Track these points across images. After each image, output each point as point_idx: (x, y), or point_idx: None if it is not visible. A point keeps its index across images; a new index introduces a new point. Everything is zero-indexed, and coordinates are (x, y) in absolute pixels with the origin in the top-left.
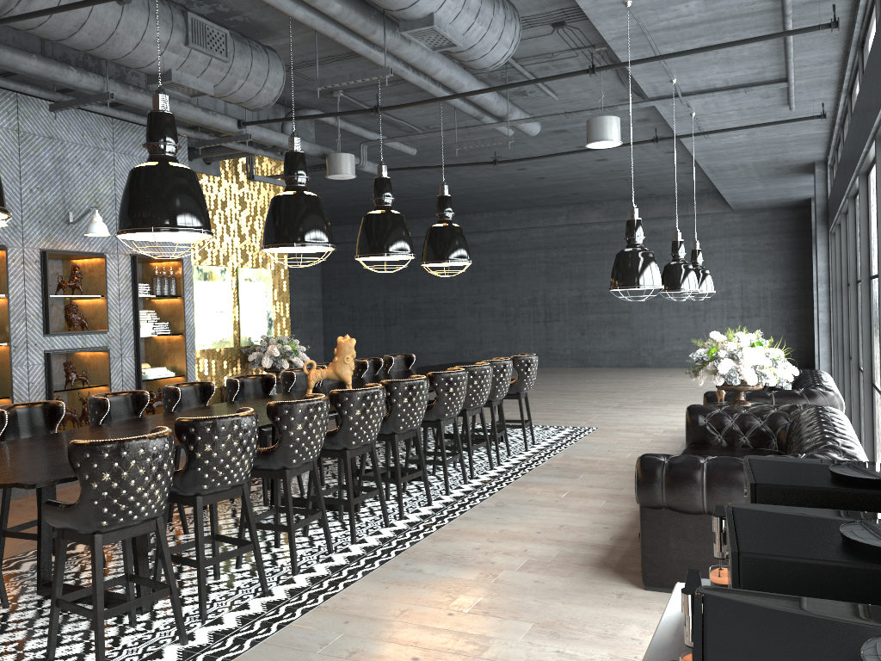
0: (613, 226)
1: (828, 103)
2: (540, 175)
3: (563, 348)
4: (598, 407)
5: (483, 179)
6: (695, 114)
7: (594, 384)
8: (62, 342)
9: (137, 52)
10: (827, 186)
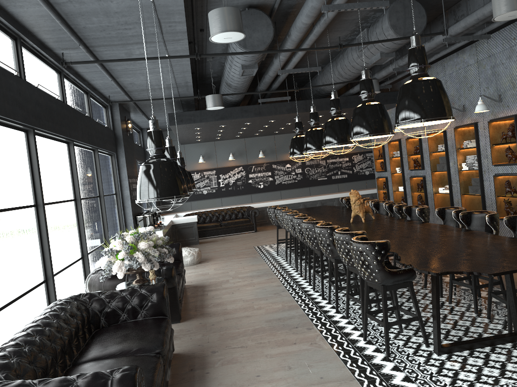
0: None
1: None
2: None
3: None
4: None
5: None
6: None
7: None
8: (501, 170)
9: (360, 64)
10: None
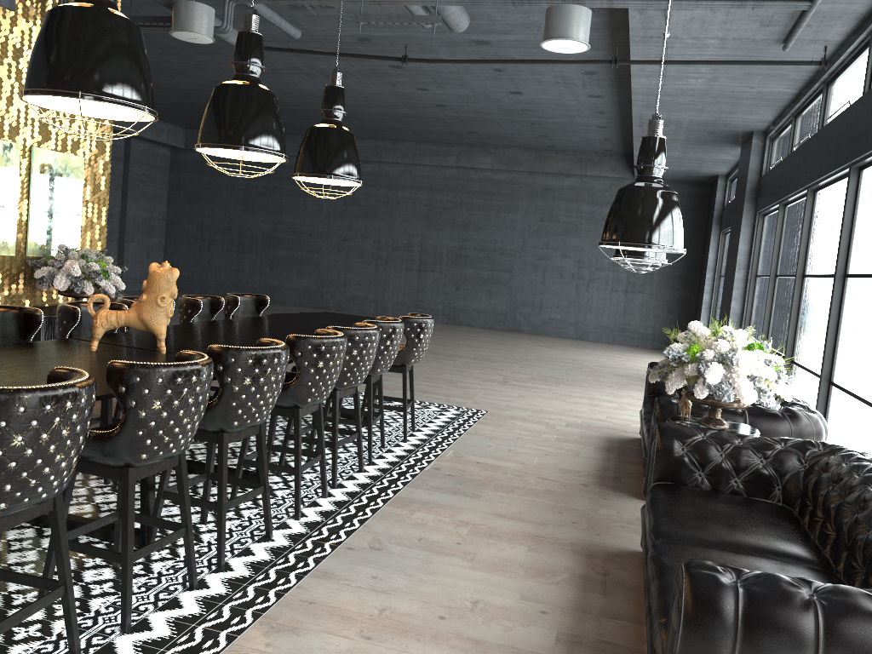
0: (505, 176)
1: (827, 50)
2: (441, 101)
3: (435, 301)
4: (481, 380)
5: (374, 95)
6: (669, 36)
7: (470, 348)
8: None
9: None
10: (762, 160)
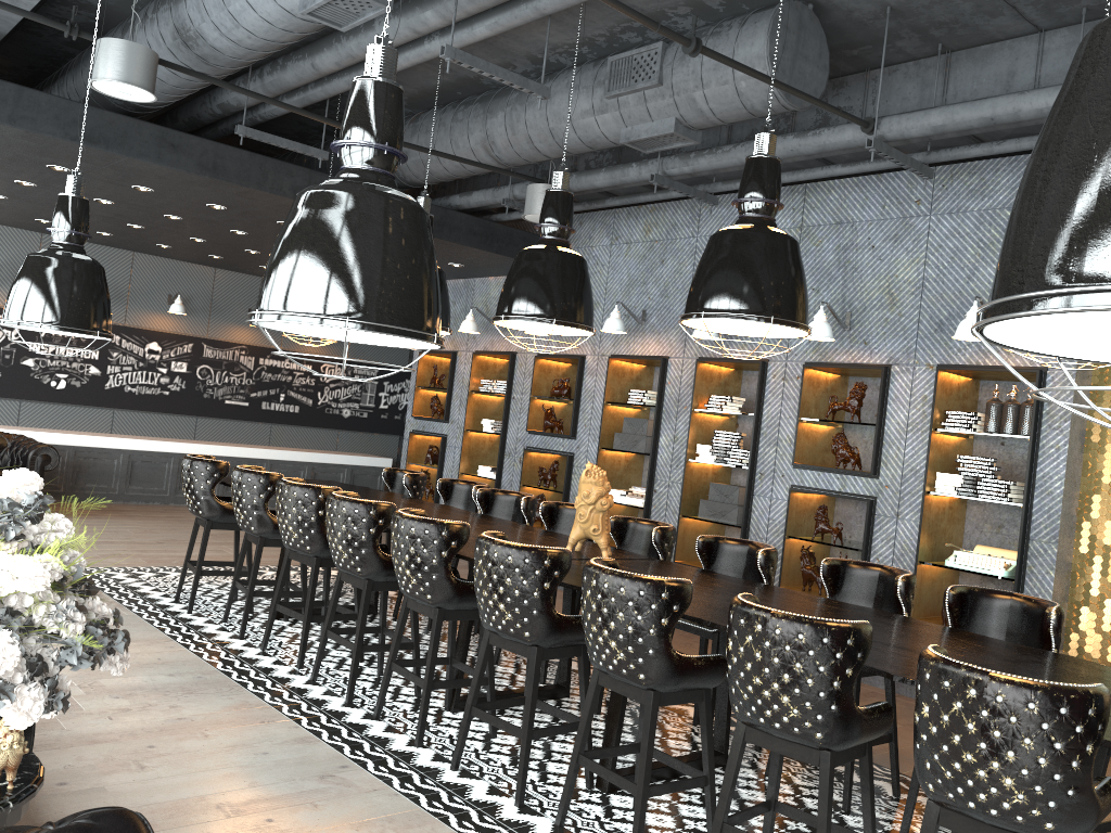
0: None
1: None
2: None
3: None
4: None
5: None
6: None
7: None
8: (814, 479)
9: (580, 133)
10: None
